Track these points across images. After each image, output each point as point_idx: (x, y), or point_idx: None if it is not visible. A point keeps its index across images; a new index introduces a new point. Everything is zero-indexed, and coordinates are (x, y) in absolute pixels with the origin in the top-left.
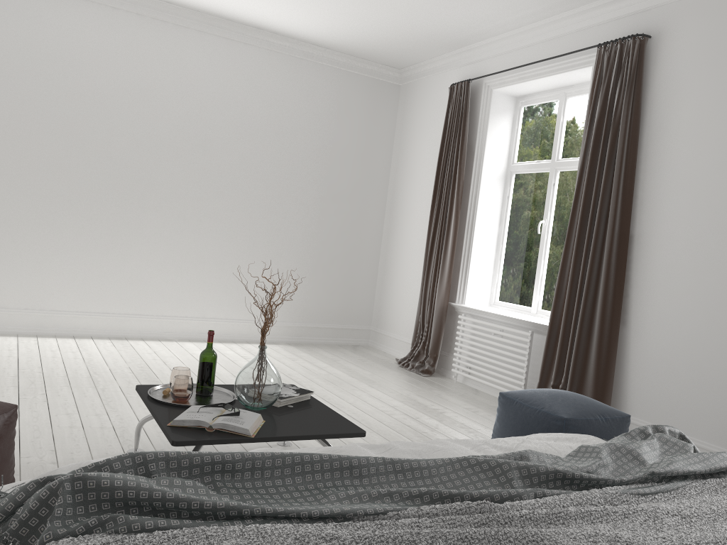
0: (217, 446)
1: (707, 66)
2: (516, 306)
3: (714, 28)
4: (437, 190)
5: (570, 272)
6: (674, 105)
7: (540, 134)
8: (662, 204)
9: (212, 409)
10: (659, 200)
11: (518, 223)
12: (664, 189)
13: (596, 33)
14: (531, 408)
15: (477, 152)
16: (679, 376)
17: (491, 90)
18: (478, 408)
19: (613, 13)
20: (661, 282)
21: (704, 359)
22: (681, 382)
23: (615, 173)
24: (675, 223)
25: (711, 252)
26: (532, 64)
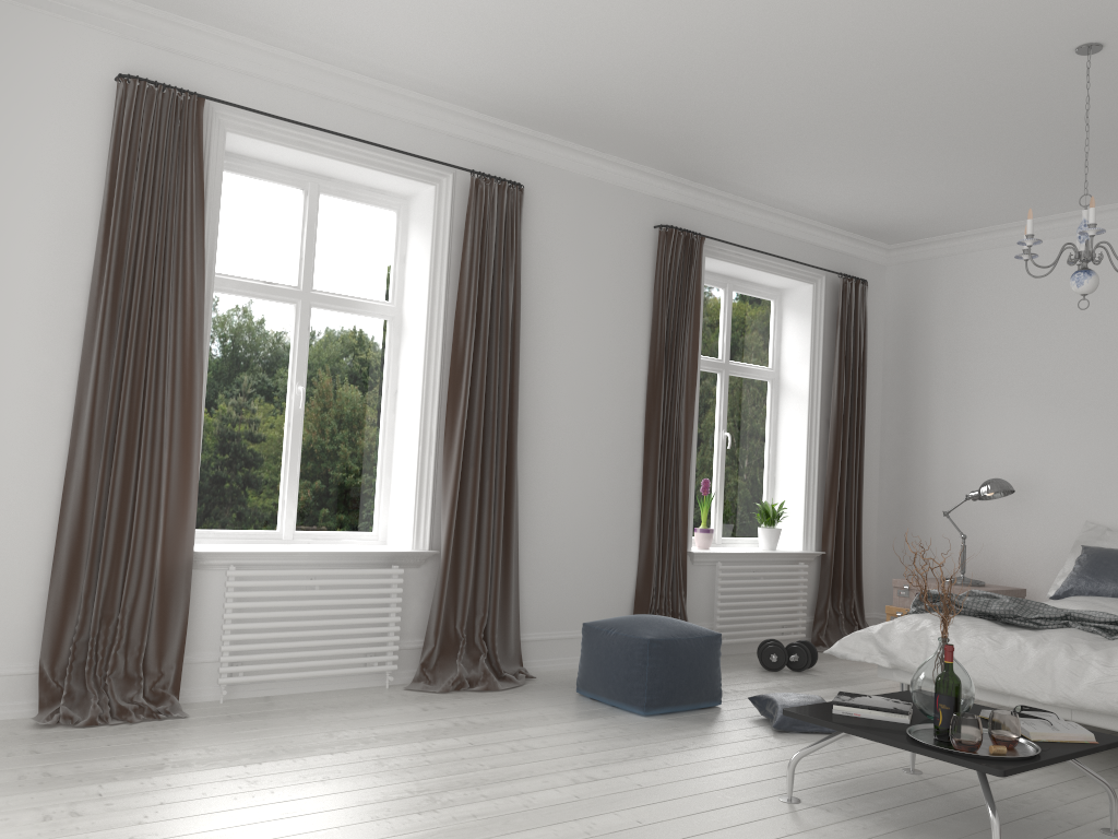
0: (875, 833)
1: (574, 252)
2: (244, 534)
3: (578, 215)
4: (110, 306)
5: (476, 475)
6: (547, 282)
7: (265, 234)
8: (542, 391)
9: (1025, 720)
10: (539, 386)
11: (228, 385)
12: (544, 374)
13: (445, 145)
14: (694, 639)
15: (206, 247)
16: (571, 573)
17: (225, 132)
18: (414, 704)
19: (471, 133)
20: (547, 477)
21: (591, 550)
22: (573, 579)
23: (515, 350)
24: (557, 413)
25: (590, 444)
26: (358, 141)
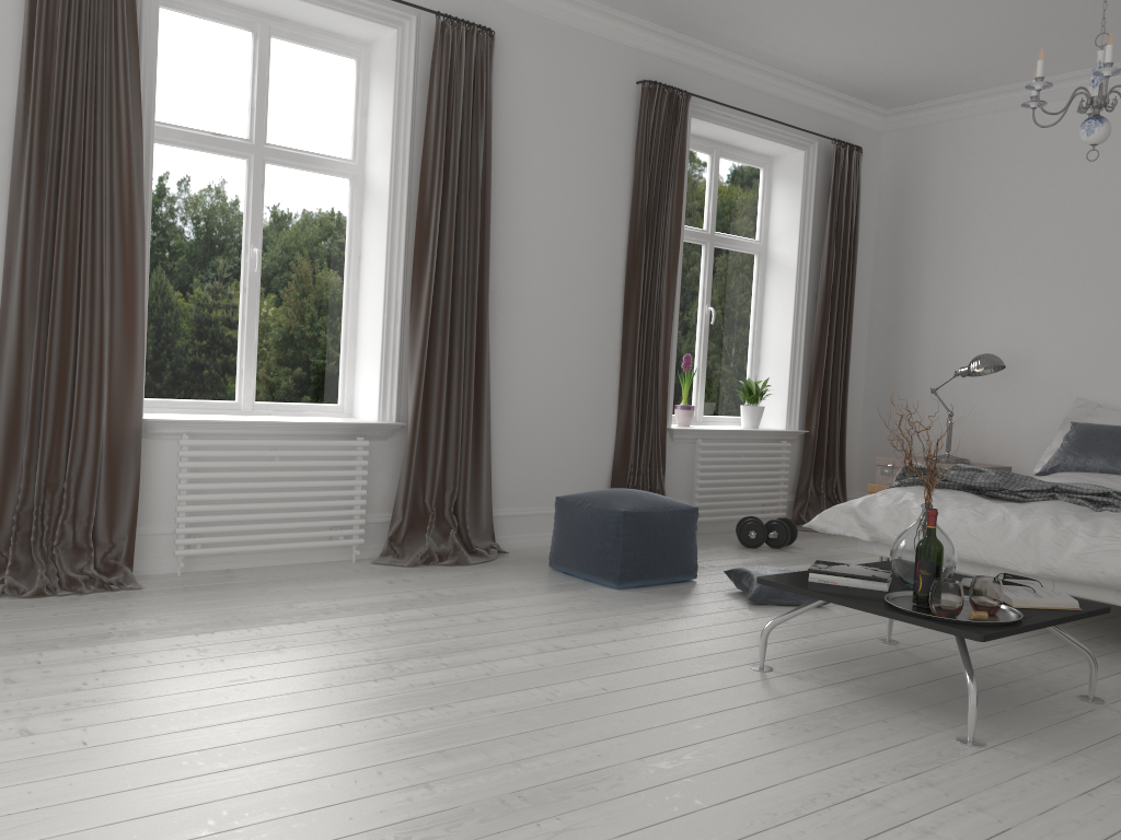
0: (848, 700)
1: (550, 107)
2: (200, 404)
3: (554, 67)
4: (37, 152)
5: (445, 344)
6: (520, 139)
7: (211, 81)
8: (515, 257)
9: (1008, 588)
10: (512, 252)
11: (177, 246)
12: (517, 239)
13: None
14: (669, 512)
15: (143, 90)
16: (546, 448)
17: None
18: (380, 578)
19: None
20: (521, 348)
21: (567, 425)
22: (548, 454)
23: (486, 212)
24: (531, 282)
25: (566, 315)
26: None
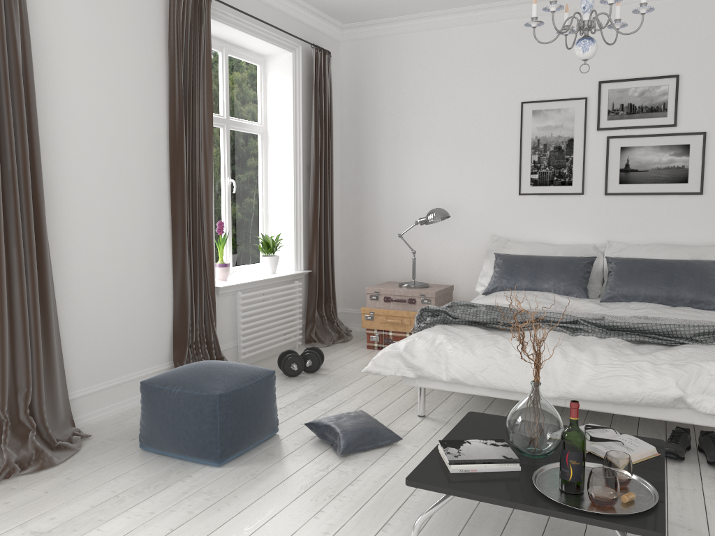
0: None
1: None
2: None
3: None
4: None
5: (1, 243)
6: (58, 27)
7: None
8: (65, 146)
9: (603, 444)
10: (61, 141)
11: None
12: (65, 128)
13: None
14: (255, 382)
15: None
16: (113, 325)
17: None
18: None
19: None
20: (80, 235)
21: (130, 300)
22: (116, 330)
23: (31, 101)
24: (83, 169)
25: (120, 199)
26: None
